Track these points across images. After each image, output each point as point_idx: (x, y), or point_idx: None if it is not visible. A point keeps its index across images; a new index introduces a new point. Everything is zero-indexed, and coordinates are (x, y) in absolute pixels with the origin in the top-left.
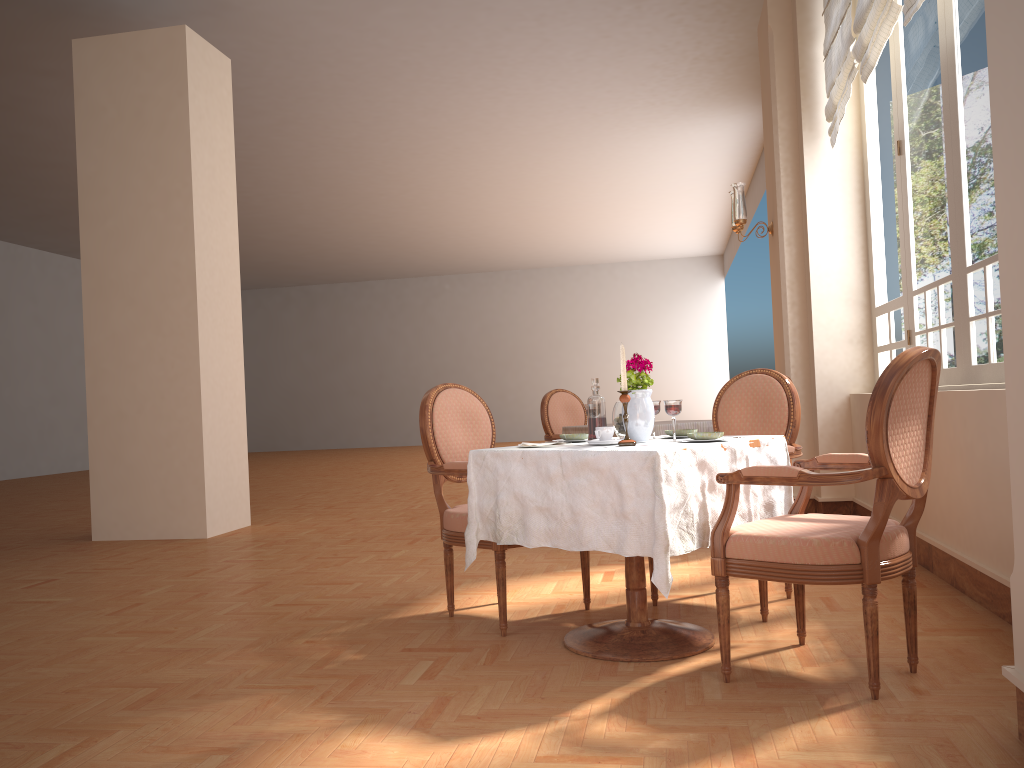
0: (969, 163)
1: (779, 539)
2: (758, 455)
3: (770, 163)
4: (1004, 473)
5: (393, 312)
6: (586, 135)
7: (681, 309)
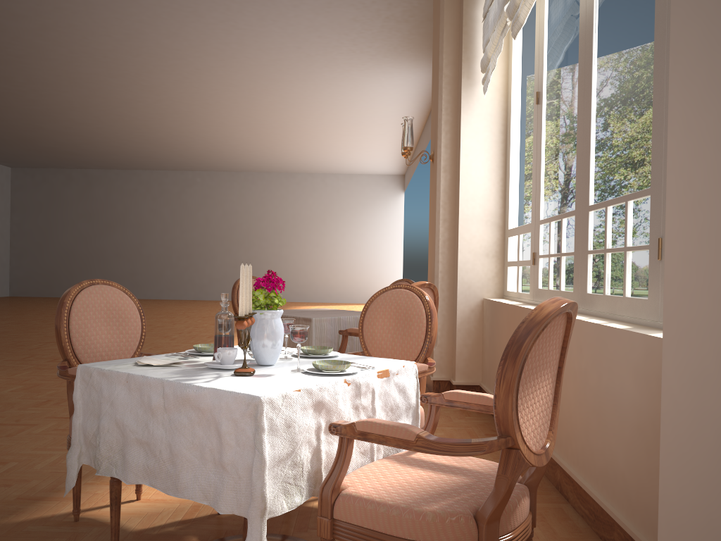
0: (599, 113)
1: (391, 507)
2: (387, 385)
3: (435, 103)
4: (616, 408)
5: (155, 196)
6: (302, 71)
7: (372, 212)
